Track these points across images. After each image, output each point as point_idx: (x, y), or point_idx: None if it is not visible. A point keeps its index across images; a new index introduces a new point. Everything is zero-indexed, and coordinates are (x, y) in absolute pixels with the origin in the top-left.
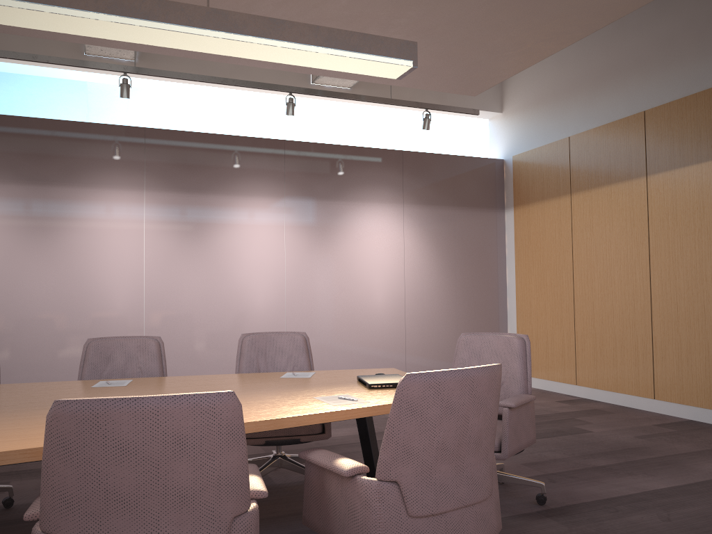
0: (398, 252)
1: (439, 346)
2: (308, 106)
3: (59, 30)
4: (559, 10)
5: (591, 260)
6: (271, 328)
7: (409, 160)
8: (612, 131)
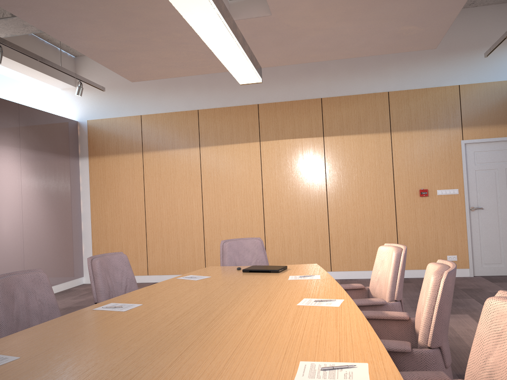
0: (18, 187)
1: (45, 263)
2: None
3: (172, 0)
4: None
5: (159, 195)
6: None
7: (23, 113)
8: (175, 117)
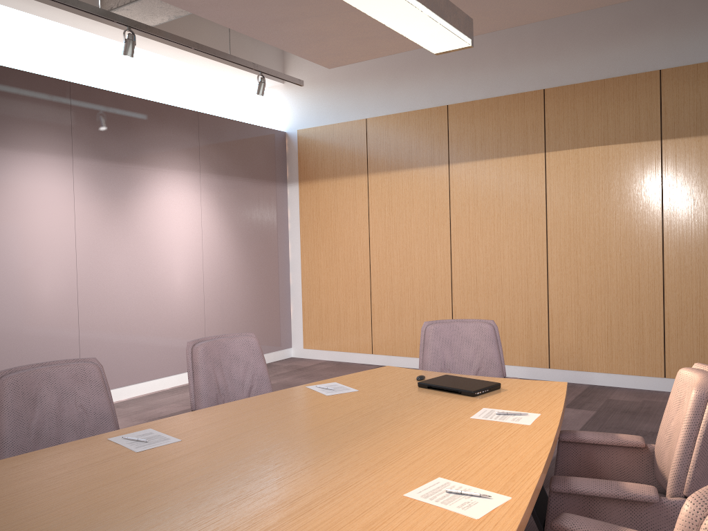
0: (196, 226)
1: (235, 327)
2: (87, 42)
3: None
4: (490, 7)
5: (390, 238)
6: (61, 322)
7: (205, 124)
8: (414, 119)
